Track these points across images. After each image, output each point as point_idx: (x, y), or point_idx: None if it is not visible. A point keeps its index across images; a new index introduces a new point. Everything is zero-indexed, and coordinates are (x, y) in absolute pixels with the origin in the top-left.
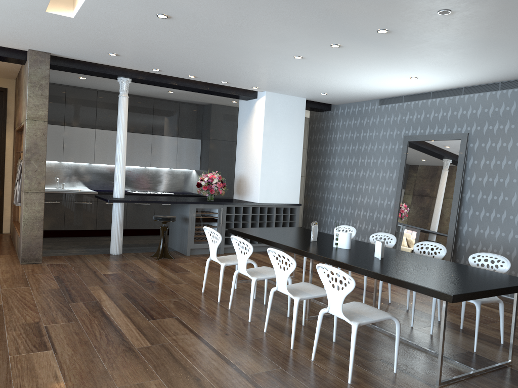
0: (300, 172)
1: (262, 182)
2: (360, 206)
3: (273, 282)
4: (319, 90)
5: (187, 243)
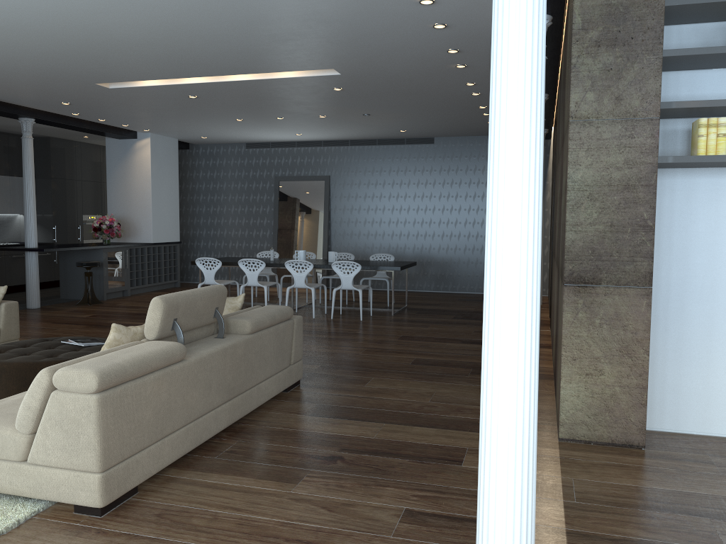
0: (178, 210)
1: (154, 222)
2: (235, 238)
3: None
4: (206, 135)
5: (104, 288)
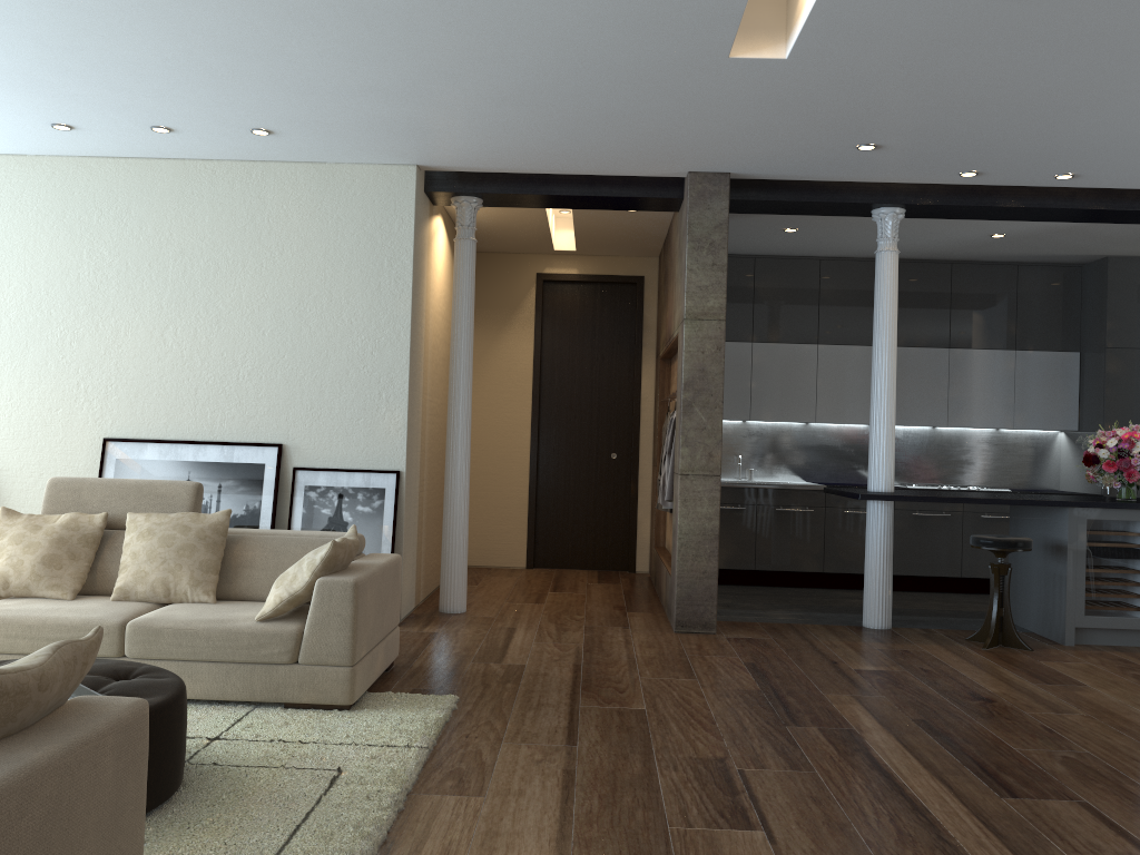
0: None
1: None
2: None
3: None
4: None
5: (1066, 613)
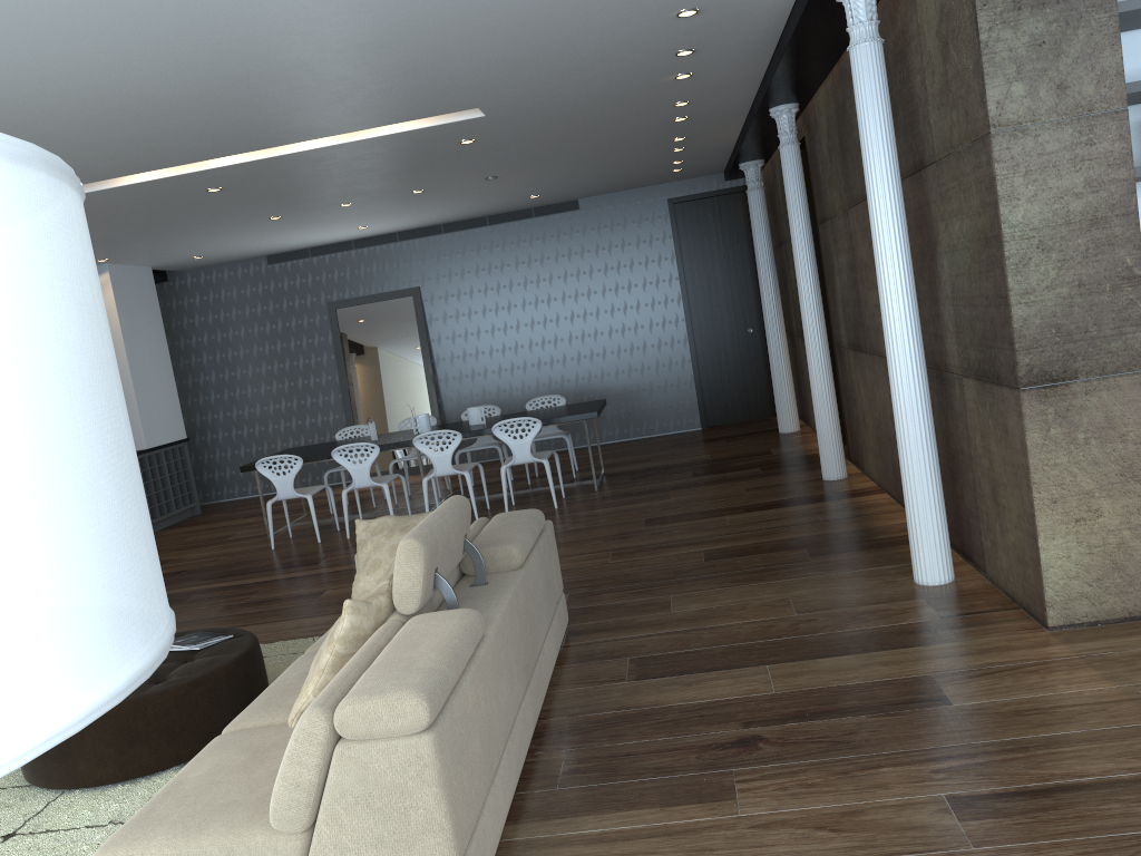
0: (175, 386)
1: (142, 413)
2: (277, 416)
3: (308, 521)
4: (203, 253)
5: None
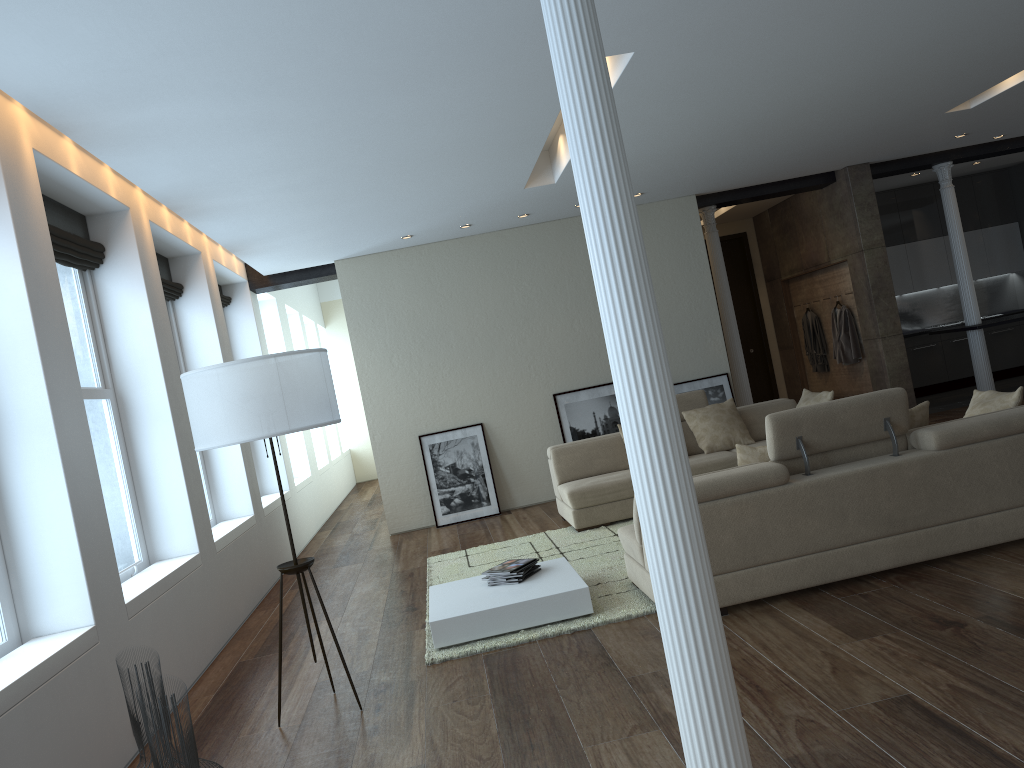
0: None
1: None
2: None
3: None
4: None
5: None
